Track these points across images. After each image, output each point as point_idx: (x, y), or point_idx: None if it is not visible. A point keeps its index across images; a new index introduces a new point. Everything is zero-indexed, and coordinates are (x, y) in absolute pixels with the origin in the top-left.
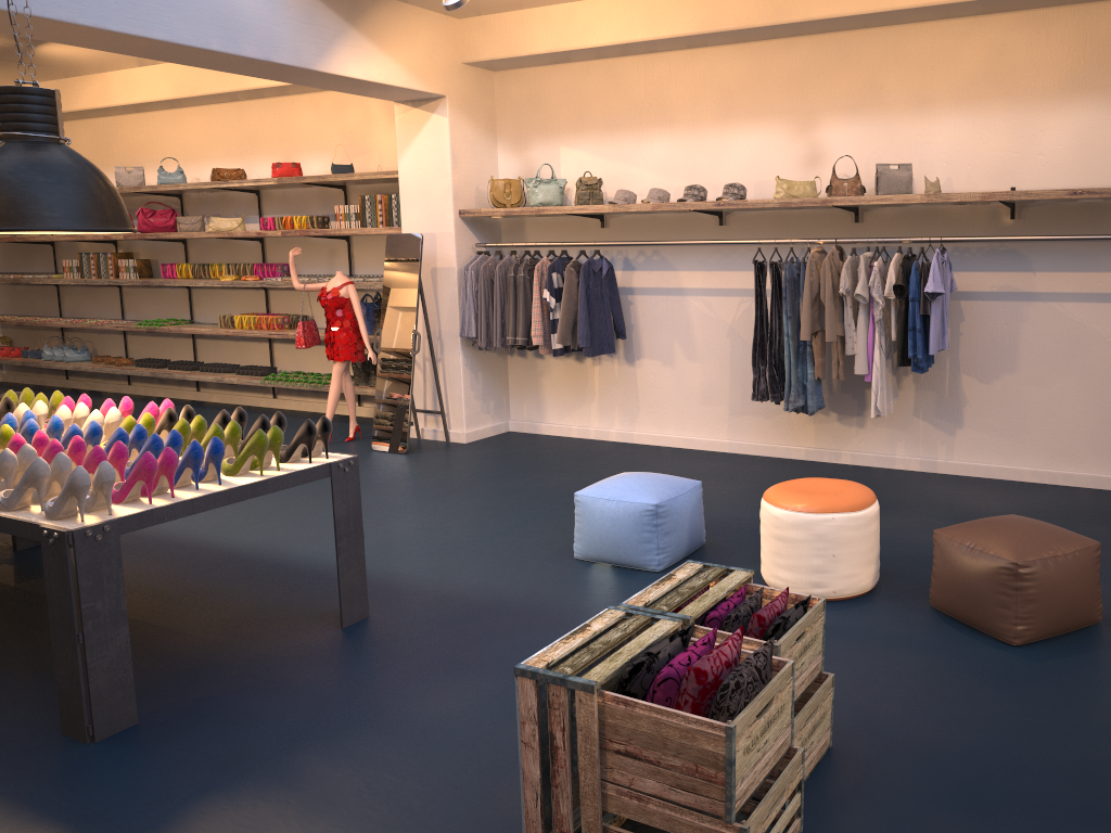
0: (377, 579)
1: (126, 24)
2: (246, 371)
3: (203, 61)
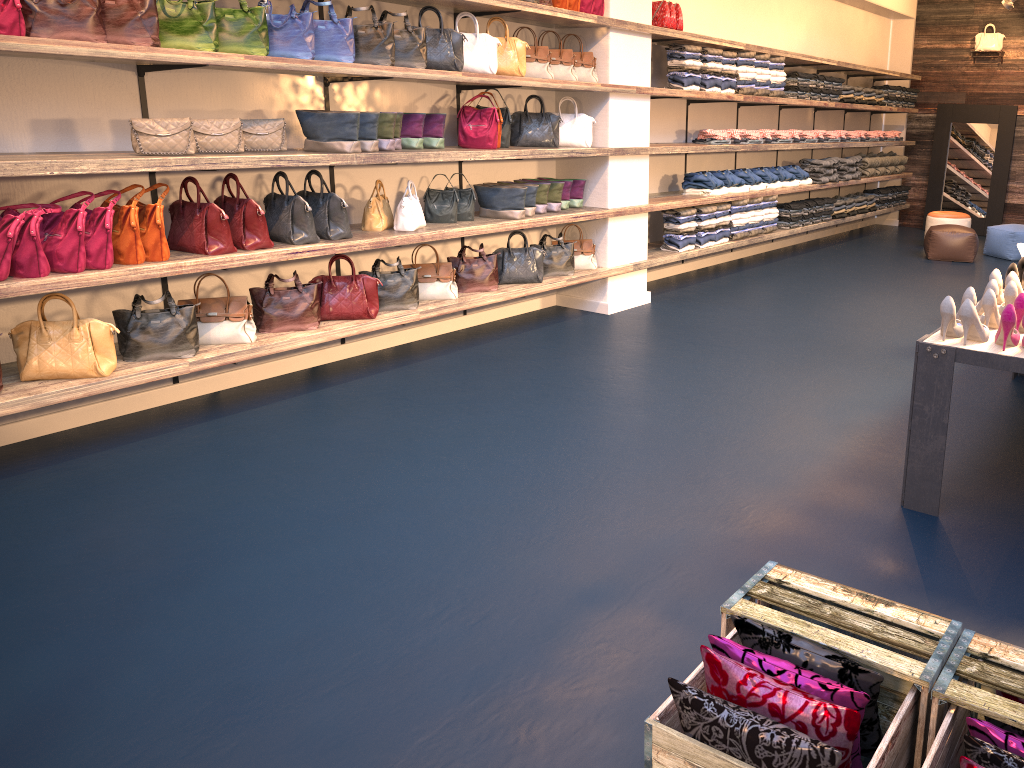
0: None
1: None
2: None
3: None
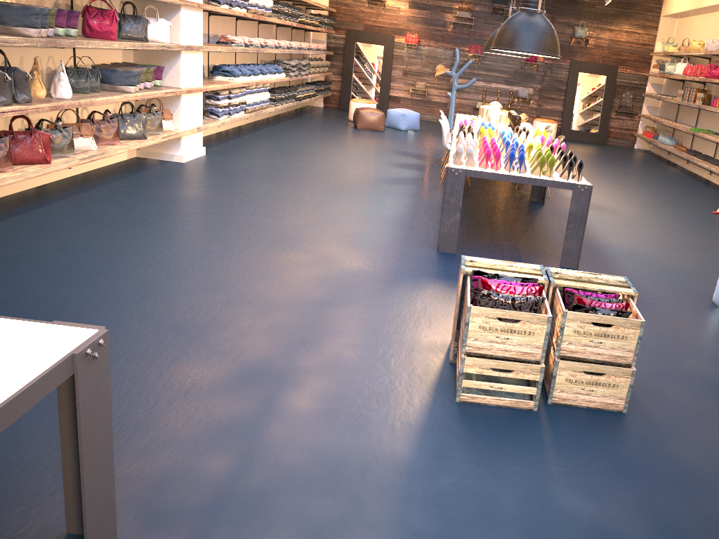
0: (609, 262)
1: None
2: None
3: None
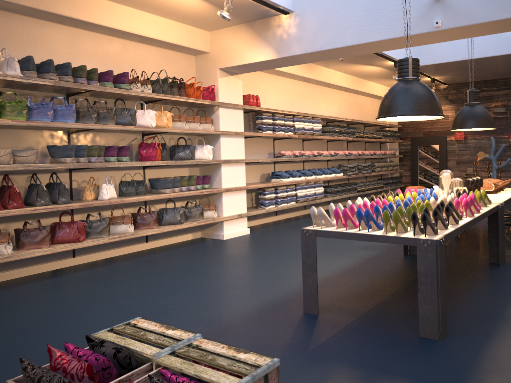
0: (499, 333)
1: None
2: None
3: None
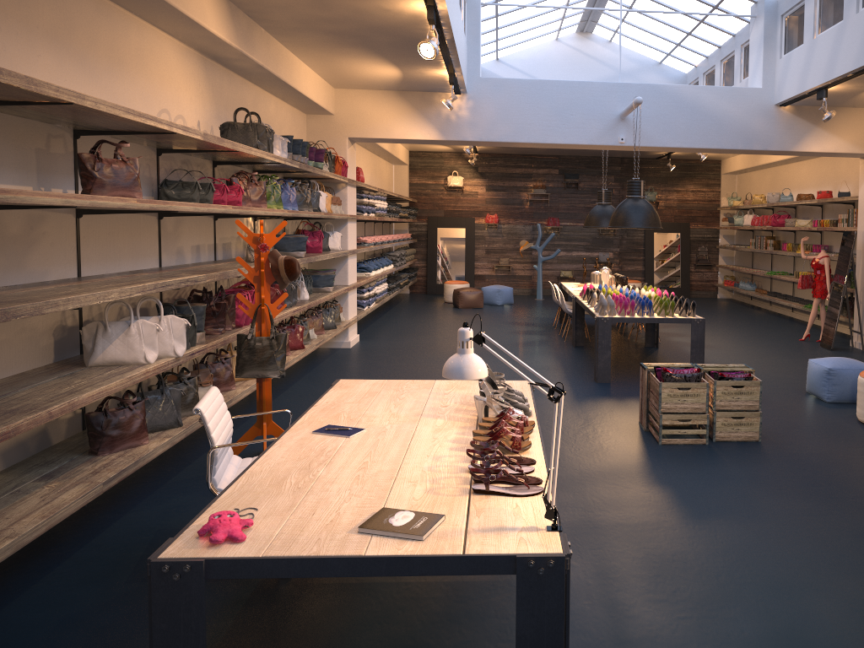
0: None
1: (701, 144)
2: (802, 302)
3: (742, 152)
